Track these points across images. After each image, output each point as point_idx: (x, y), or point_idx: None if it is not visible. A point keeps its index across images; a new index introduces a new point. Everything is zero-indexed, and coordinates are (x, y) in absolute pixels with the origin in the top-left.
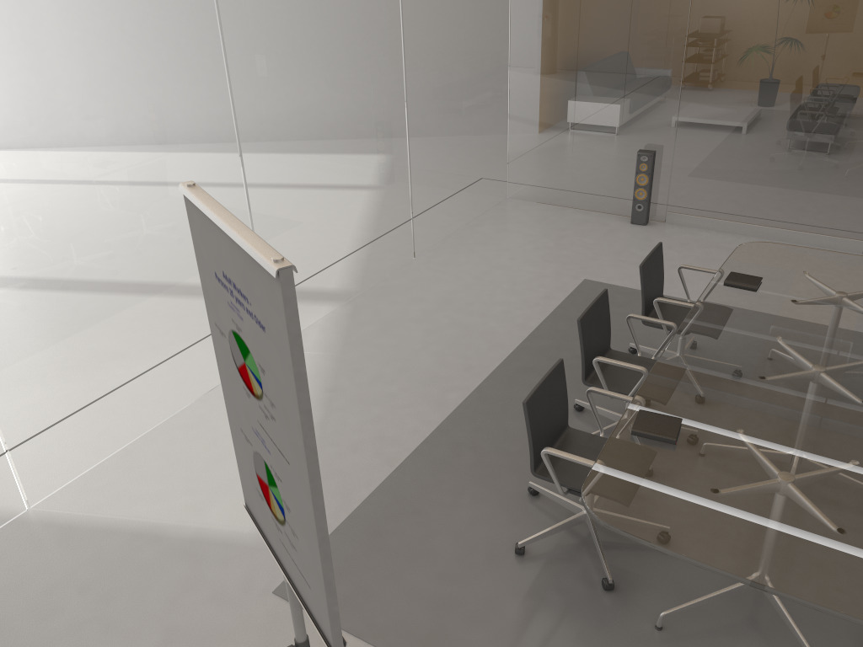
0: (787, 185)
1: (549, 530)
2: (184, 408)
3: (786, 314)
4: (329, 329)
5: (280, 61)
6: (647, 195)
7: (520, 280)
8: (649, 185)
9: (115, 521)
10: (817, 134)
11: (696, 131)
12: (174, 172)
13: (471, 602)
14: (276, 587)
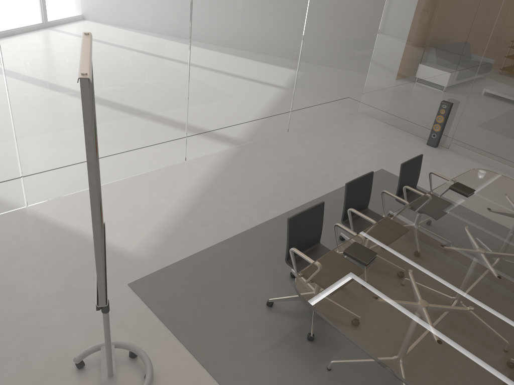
0: None
1: (289, 297)
2: (126, 178)
3: (479, 215)
4: (221, 158)
5: None
6: (440, 129)
7: (343, 159)
8: (443, 123)
9: (65, 225)
10: None
11: (481, 96)
12: (147, 45)
13: (230, 322)
14: (130, 282)
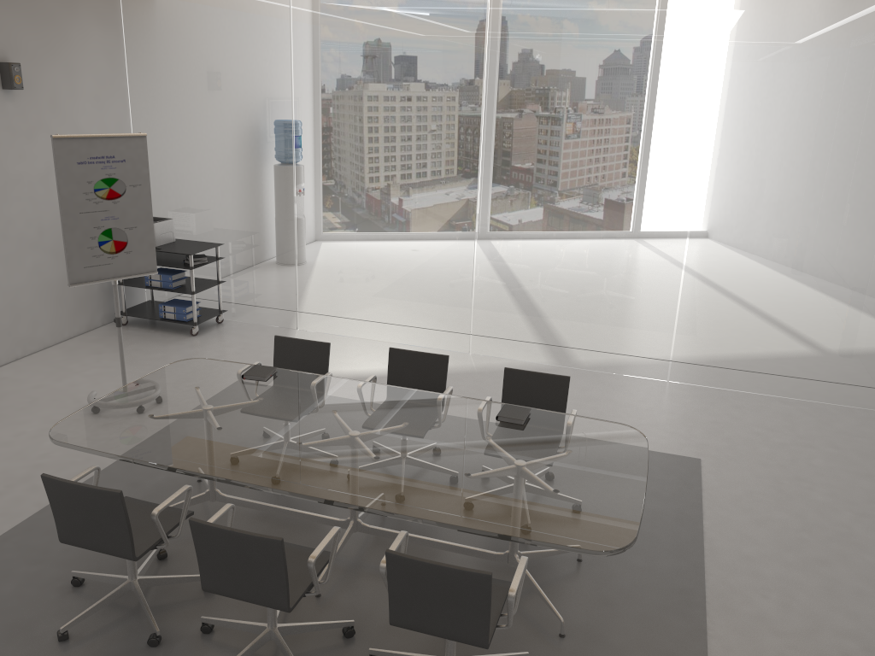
0: None
1: None
2: (392, 343)
3: (451, 429)
4: (510, 365)
5: (529, 159)
6: None
7: (665, 427)
8: None
9: None
10: None
11: None
12: (423, 201)
13: None
14: None
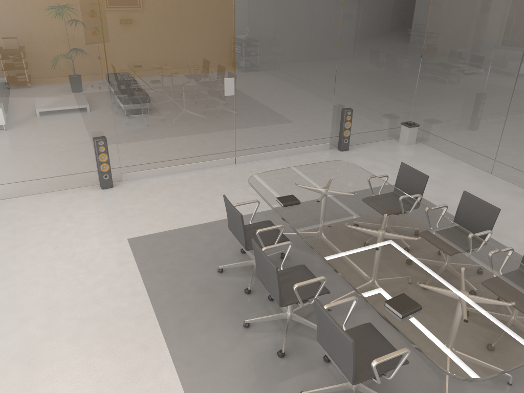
0: (190, 137)
1: None
2: None
3: (329, 210)
4: None
5: None
6: (109, 166)
7: (85, 260)
8: (109, 160)
9: None
10: (199, 105)
11: (128, 116)
12: None
13: None
14: None
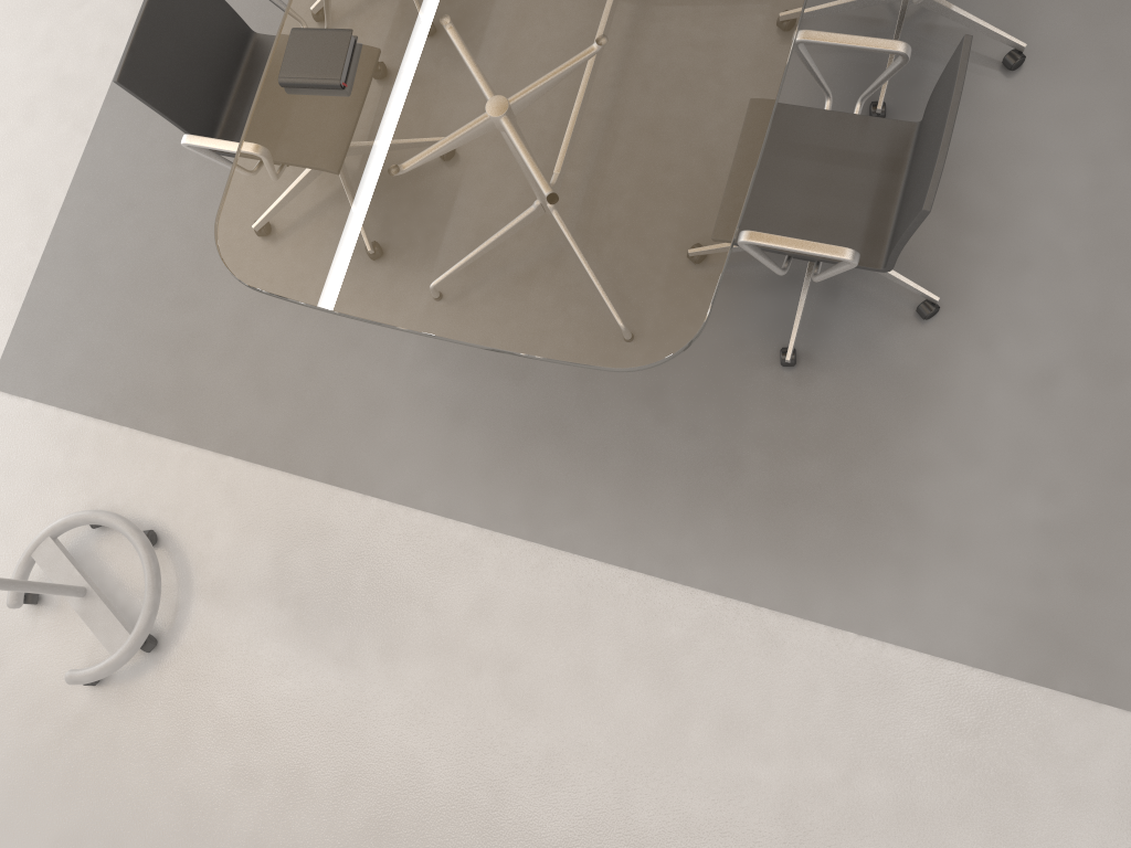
0: None
1: None
2: None
3: None
4: None
5: None
6: None
7: None
8: None
9: None
10: None
11: None
12: None
13: (218, 331)
14: None
